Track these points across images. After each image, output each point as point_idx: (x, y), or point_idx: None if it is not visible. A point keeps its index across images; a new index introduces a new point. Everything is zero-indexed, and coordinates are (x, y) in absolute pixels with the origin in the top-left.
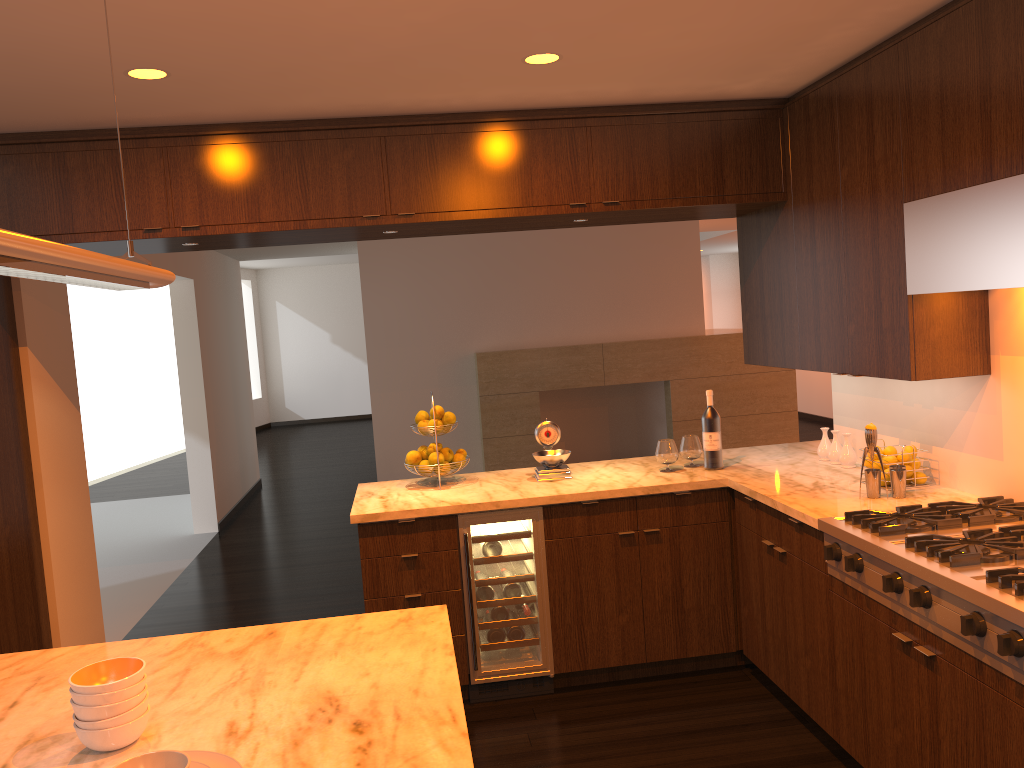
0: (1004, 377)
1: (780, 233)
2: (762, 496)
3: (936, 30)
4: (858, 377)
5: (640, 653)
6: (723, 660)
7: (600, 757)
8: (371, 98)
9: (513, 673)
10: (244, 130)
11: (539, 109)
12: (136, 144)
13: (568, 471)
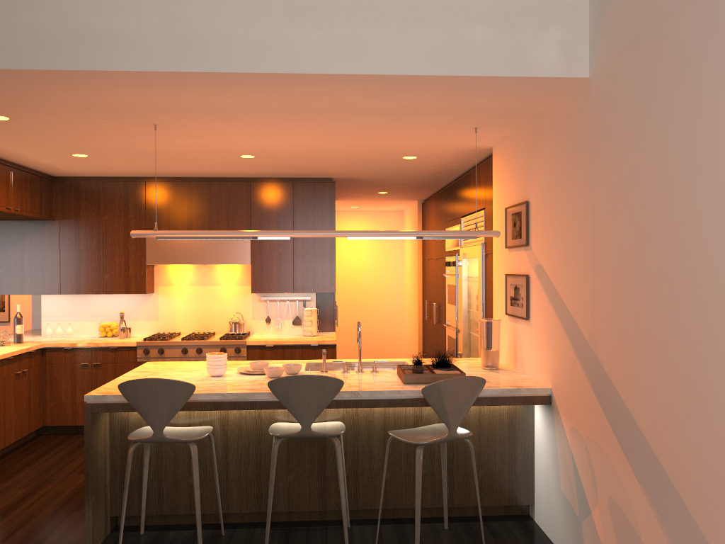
0: (161, 293)
1: (46, 233)
2: (85, 343)
3: (167, 184)
4: (66, 299)
5: (19, 434)
6: (31, 434)
7: (72, 460)
8: None
9: None
10: None
11: None
12: None
13: None
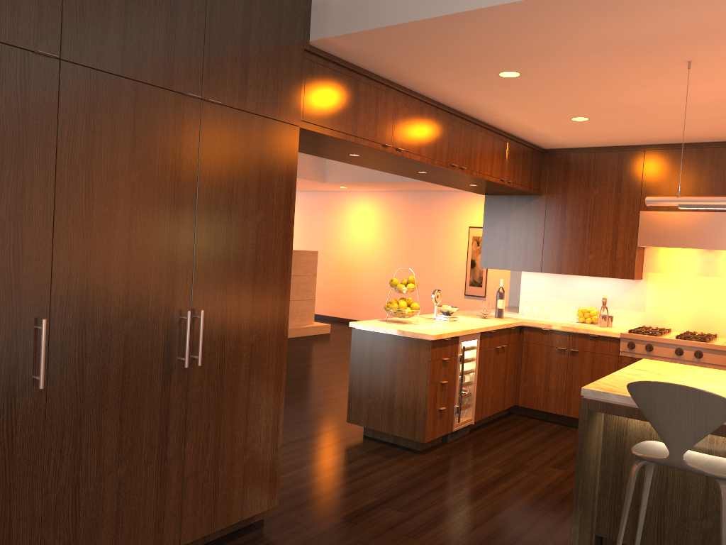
0: (650, 280)
1: (531, 209)
2: (563, 327)
3: (671, 152)
4: (545, 278)
5: (494, 409)
6: (503, 411)
7: (544, 449)
8: (493, 106)
9: (464, 423)
10: (424, 99)
11: (496, 128)
12: (386, 89)
13: (456, 316)
